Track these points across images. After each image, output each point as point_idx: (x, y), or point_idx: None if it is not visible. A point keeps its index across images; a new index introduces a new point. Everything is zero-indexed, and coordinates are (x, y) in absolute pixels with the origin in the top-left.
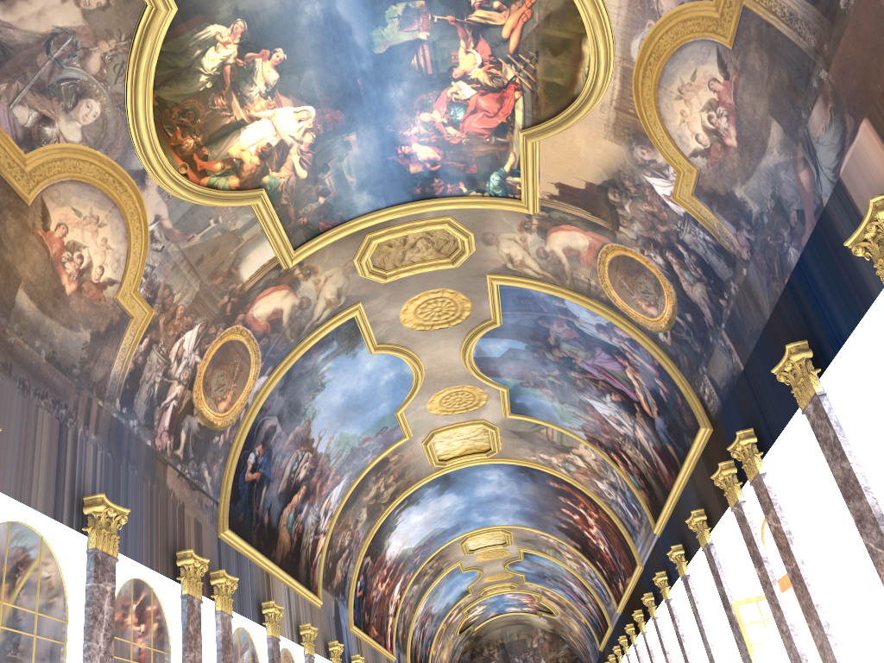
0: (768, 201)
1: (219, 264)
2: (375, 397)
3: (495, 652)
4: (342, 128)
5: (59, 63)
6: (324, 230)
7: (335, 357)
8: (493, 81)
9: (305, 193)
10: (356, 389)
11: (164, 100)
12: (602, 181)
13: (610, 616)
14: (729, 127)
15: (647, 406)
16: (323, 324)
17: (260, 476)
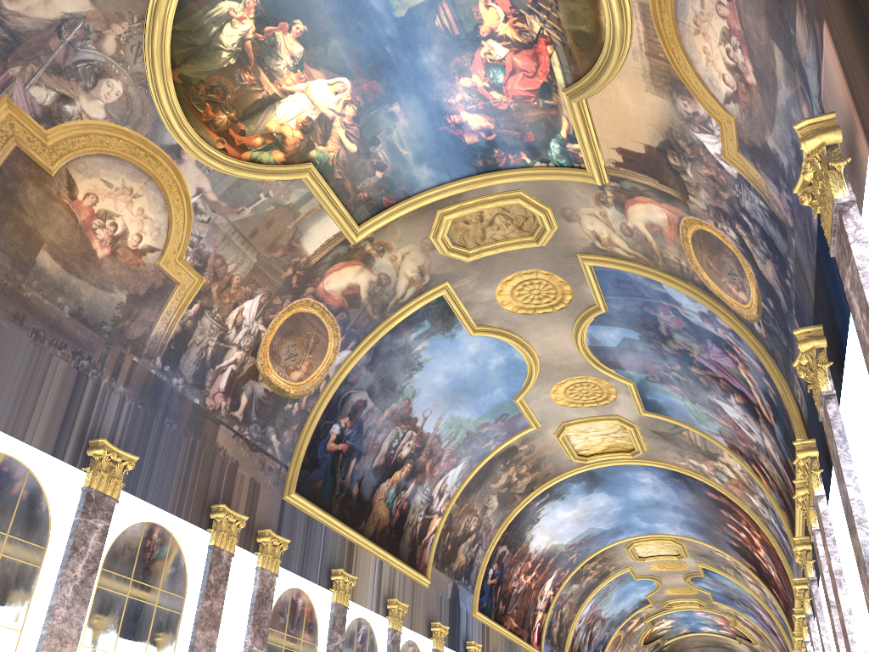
0: (791, 150)
1: (277, 237)
2: (487, 382)
3: None
4: (382, 98)
5: (73, 46)
6: (388, 205)
7: (429, 337)
8: (522, 36)
9: (359, 168)
10: (461, 372)
11: (188, 78)
12: (658, 143)
13: None
14: (745, 60)
15: (765, 410)
16: (409, 302)
17: (347, 447)
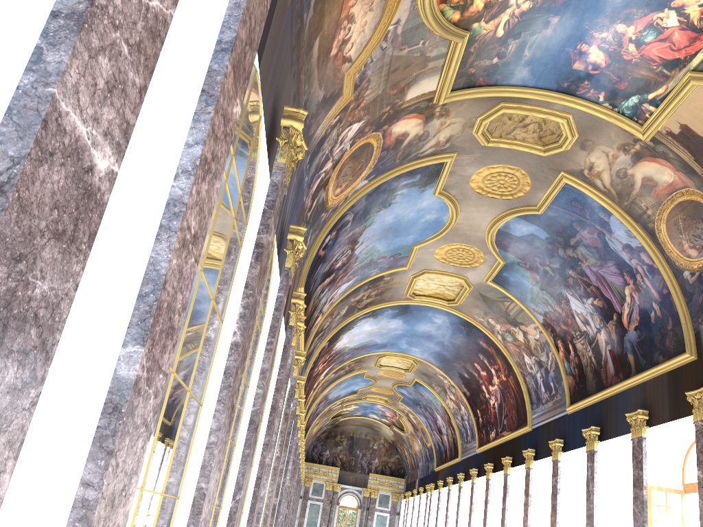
0: None
1: (402, 79)
2: (410, 229)
3: (345, 441)
4: (554, 9)
5: None
6: (478, 85)
7: (411, 187)
8: (700, 22)
9: (489, 50)
10: (404, 217)
11: None
12: None
13: (463, 451)
14: None
15: (628, 319)
16: (422, 158)
17: (323, 254)
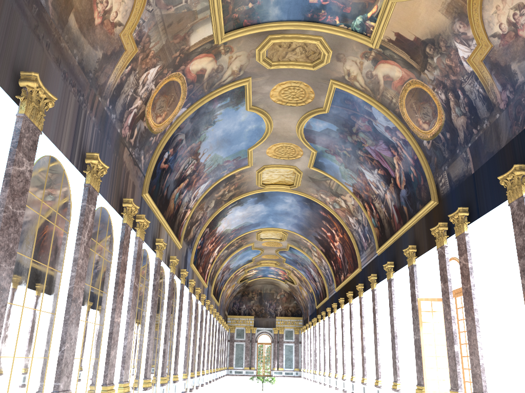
0: None
1: (180, 30)
2: (240, 137)
3: (255, 296)
4: None
5: None
6: (245, 25)
7: (226, 107)
8: None
9: None
10: (231, 130)
11: None
12: (425, 38)
13: (329, 292)
14: (524, 23)
15: (399, 181)
16: (225, 85)
17: (168, 167)
